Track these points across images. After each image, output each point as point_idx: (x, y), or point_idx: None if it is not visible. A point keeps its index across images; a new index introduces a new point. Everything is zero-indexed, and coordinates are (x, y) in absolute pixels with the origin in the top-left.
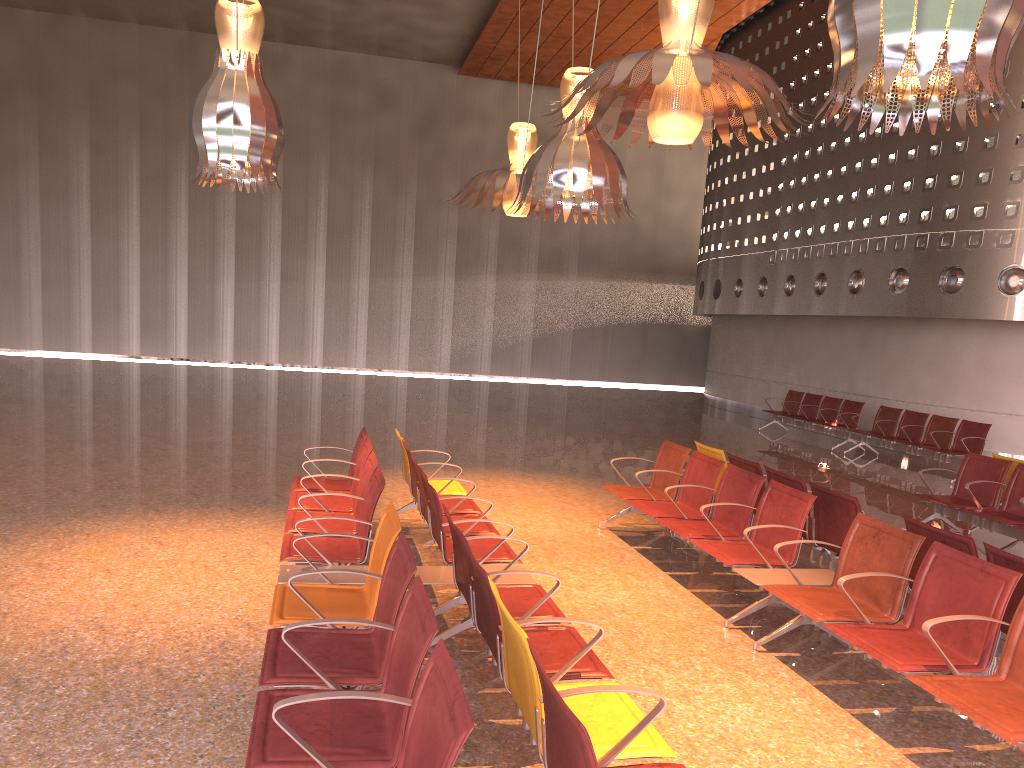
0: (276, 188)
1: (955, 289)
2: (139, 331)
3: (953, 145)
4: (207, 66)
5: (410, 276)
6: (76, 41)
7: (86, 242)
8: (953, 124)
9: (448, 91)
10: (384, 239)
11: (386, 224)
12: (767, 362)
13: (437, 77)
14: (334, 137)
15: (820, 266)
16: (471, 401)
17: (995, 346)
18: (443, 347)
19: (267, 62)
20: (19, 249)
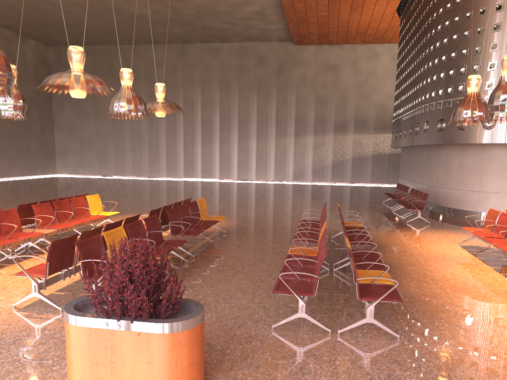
0: (217, 104)
1: (443, 129)
2: (166, 167)
3: (441, 58)
4: (189, 57)
5: (274, 138)
6: (142, 54)
7: (146, 133)
8: (441, 48)
9: (289, 53)
10: (262, 122)
11: (263, 115)
12: (408, 170)
13: (284, 47)
14: (240, 80)
15: (410, 121)
16: (267, 192)
17: (464, 156)
18: (289, 169)
19: (212, 52)
20: (124, 137)
